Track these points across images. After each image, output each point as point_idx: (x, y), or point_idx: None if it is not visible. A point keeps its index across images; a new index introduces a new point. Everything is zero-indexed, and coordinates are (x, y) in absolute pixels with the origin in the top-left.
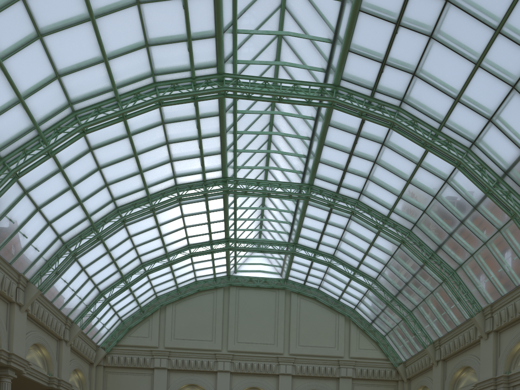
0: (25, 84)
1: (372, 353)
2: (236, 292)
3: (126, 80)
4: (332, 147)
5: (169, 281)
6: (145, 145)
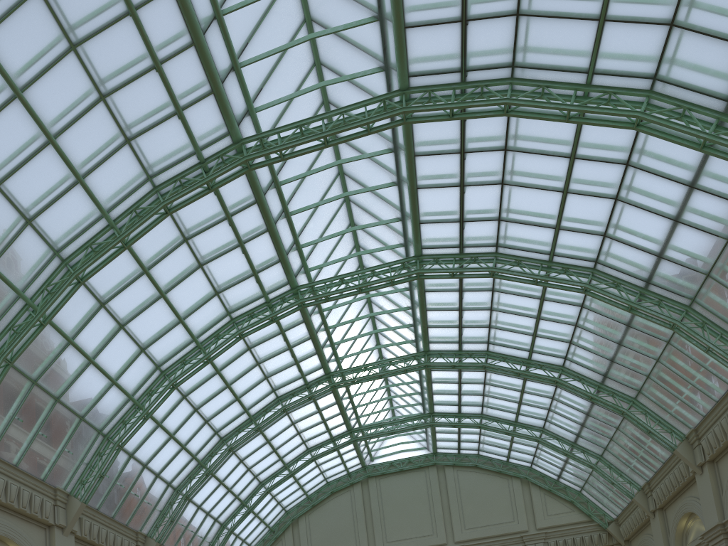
0: (116, 367)
1: (568, 517)
2: (376, 483)
3: (204, 328)
4: (436, 310)
5: (296, 491)
6: (237, 374)
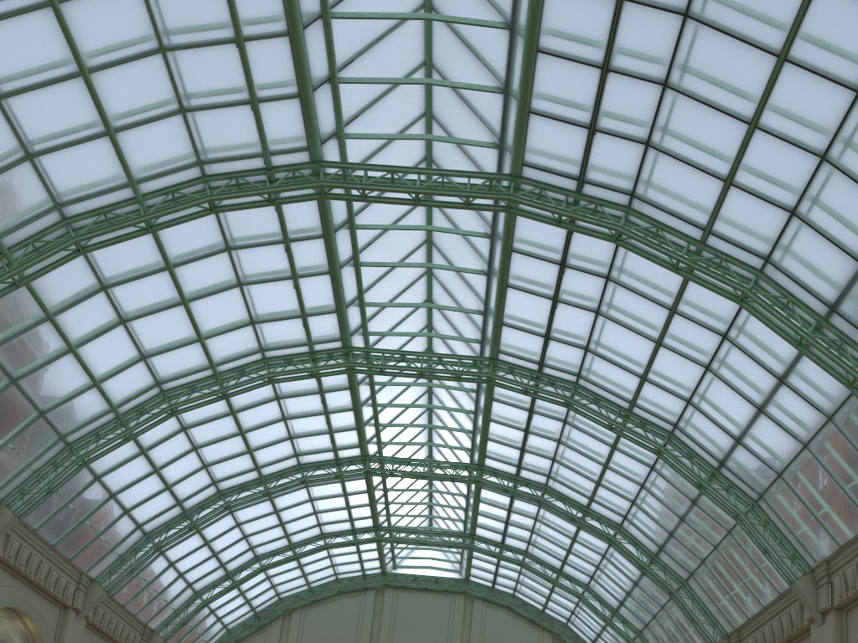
0: (103, 367)
1: None
2: (393, 595)
3: (228, 357)
4: (501, 423)
5: (297, 579)
6: (255, 422)
